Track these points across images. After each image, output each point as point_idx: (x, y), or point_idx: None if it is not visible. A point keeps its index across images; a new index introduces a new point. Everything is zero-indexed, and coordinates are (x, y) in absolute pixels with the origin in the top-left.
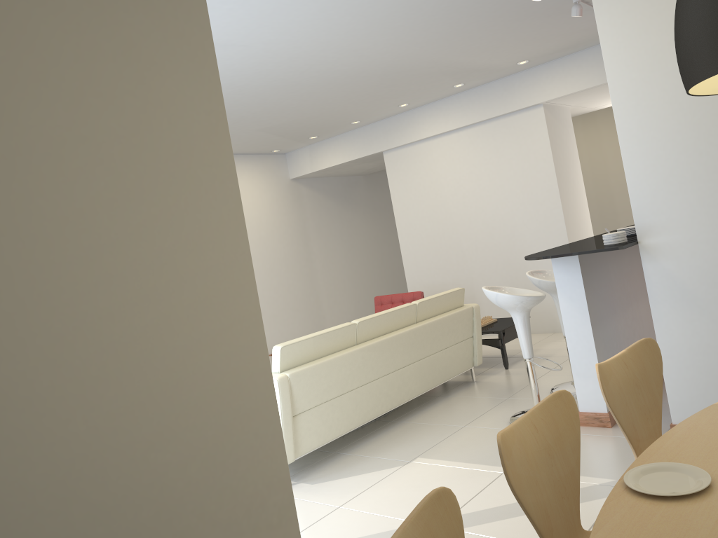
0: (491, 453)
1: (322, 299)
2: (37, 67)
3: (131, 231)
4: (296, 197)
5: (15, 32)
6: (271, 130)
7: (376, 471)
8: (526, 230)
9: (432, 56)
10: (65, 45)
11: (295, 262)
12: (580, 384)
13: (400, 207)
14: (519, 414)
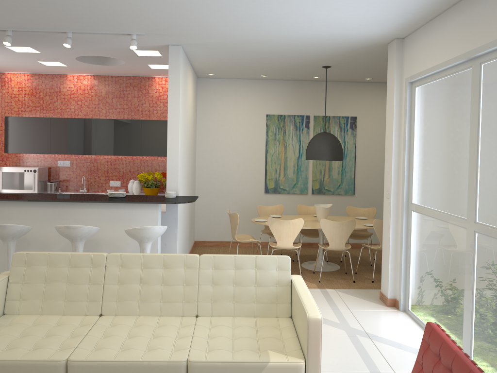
0: None
1: None
2: None
3: None
4: None
5: None
6: None
7: None
8: None
9: None
10: None
11: None
12: None
13: None
14: None
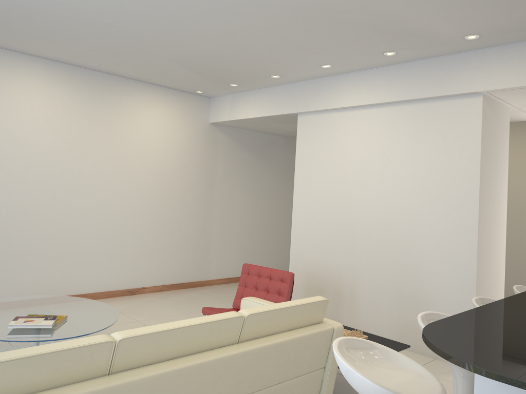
0: None
1: (212, 244)
2: None
3: None
4: (211, 141)
5: None
6: (184, 63)
7: None
8: (430, 232)
9: None
10: None
11: (193, 202)
12: None
13: (301, 173)
14: None
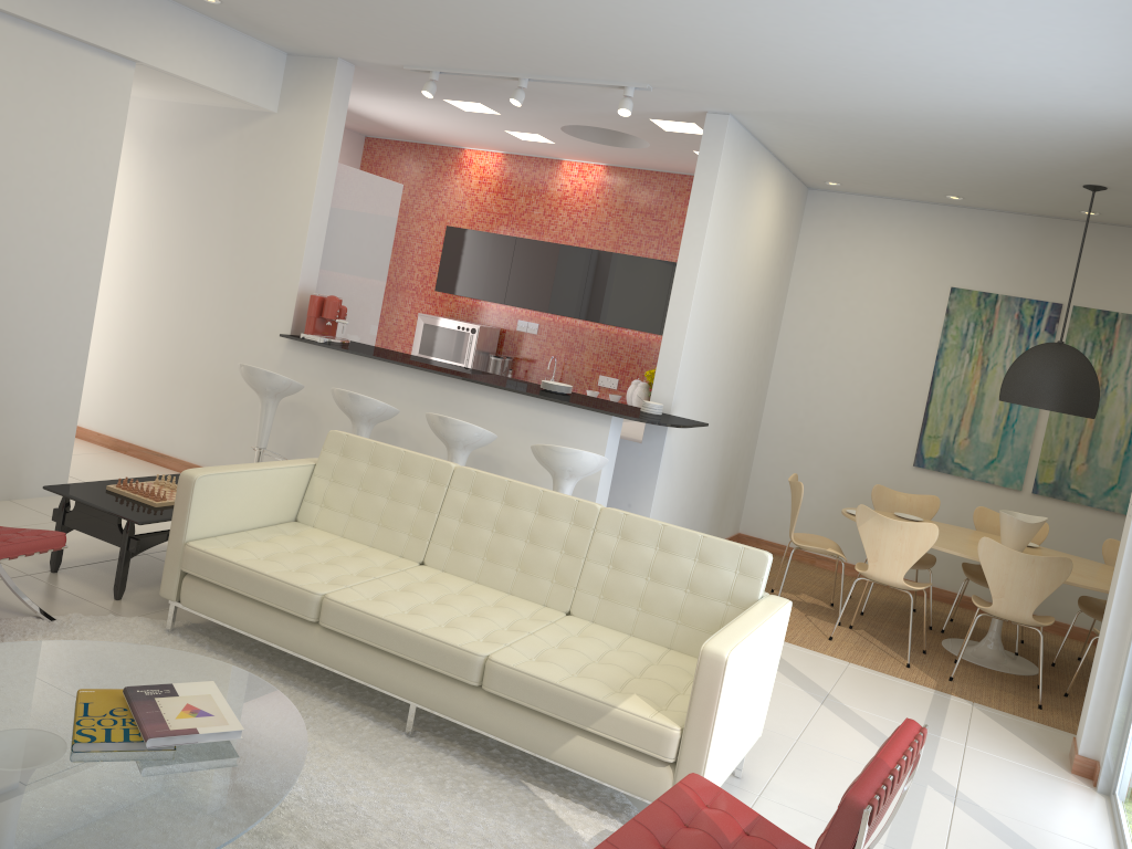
0: None
1: None
2: None
3: None
4: None
5: None
6: None
7: None
8: (26, 286)
9: None
10: None
11: None
12: None
13: None
14: None
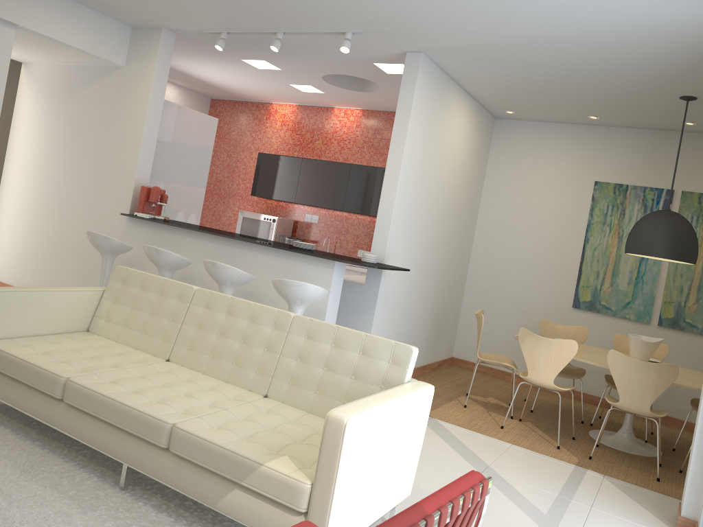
0: None
1: None
2: None
3: None
4: None
5: None
6: None
7: None
8: None
9: None
10: None
11: None
12: None
13: None
14: None
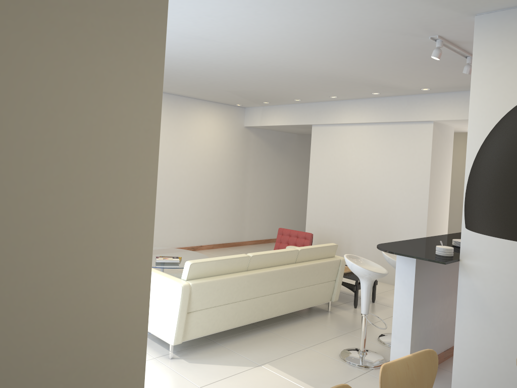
0: (317, 377)
1: (246, 215)
2: (26, 90)
3: (68, 209)
4: (246, 140)
5: (16, 65)
6: (236, 93)
7: (234, 366)
8: (399, 208)
9: (357, 73)
10: (51, 76)
11: (233, 185)
12: (394, 345)
13: (314, 166)
14: (348, 350)
